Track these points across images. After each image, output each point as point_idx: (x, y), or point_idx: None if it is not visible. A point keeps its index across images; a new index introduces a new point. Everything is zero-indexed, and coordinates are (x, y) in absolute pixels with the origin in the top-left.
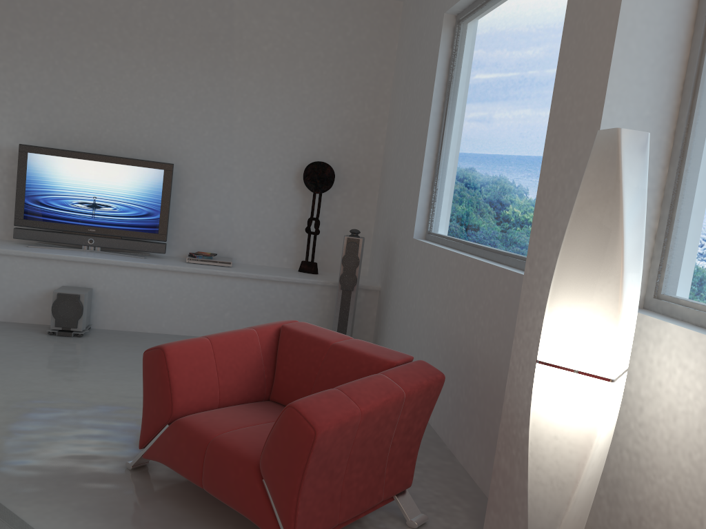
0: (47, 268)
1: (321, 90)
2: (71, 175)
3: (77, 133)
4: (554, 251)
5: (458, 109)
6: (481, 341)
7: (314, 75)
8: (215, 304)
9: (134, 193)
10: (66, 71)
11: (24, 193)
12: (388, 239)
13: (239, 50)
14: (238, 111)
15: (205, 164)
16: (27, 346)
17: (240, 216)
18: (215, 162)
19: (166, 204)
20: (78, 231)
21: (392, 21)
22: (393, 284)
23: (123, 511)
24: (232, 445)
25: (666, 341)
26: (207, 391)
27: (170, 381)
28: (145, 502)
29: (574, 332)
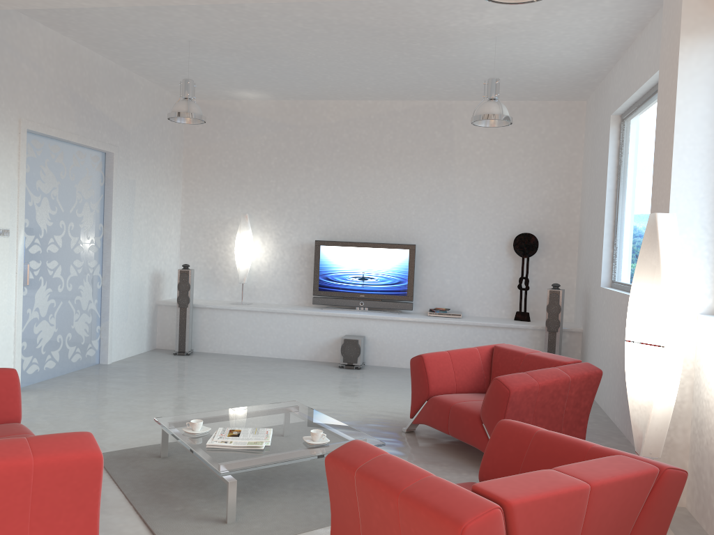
0: (335, 323)
1: (523, 178)
2: (347, 258)
3: (350, 229)
4: None
5: (626, 185)
6: None
7: (517, 167)
8: (450, 345)
9: (389, 267)
10: (342, 188)
11: (318, 273)
12: (585, 290)
13: (458, 157)
14: (460, 201)
15: (437, 243)
16: (328, 373)
17: (466, 279)
18: (445, 240)
19: (411, 274)
20: (353, 297)
21: (578, 117)
22: (590, 325)
23: (404, 447)
24: (464, 407)
25: None
26: (448, 382)
27: (427, 374)
28: (416, 445)
29: (641, 322)
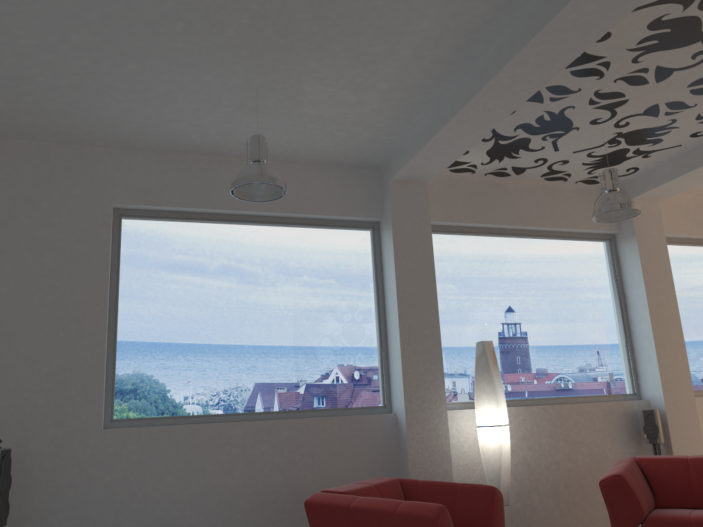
0: None
1: None
2: None
3: None
4: (427, 391)
5: (147, 297)
6: (313, 473)
7: None
8: None
9: None
10: None
11: None
12: None
13: None
14: None
15: None
16: None
17: None
18: None
19: None
20: None
21: None
22: (36, 498)
23: None
24: None
25: (465, 416)
26: None
27: None
28: None
29: (504, 411)
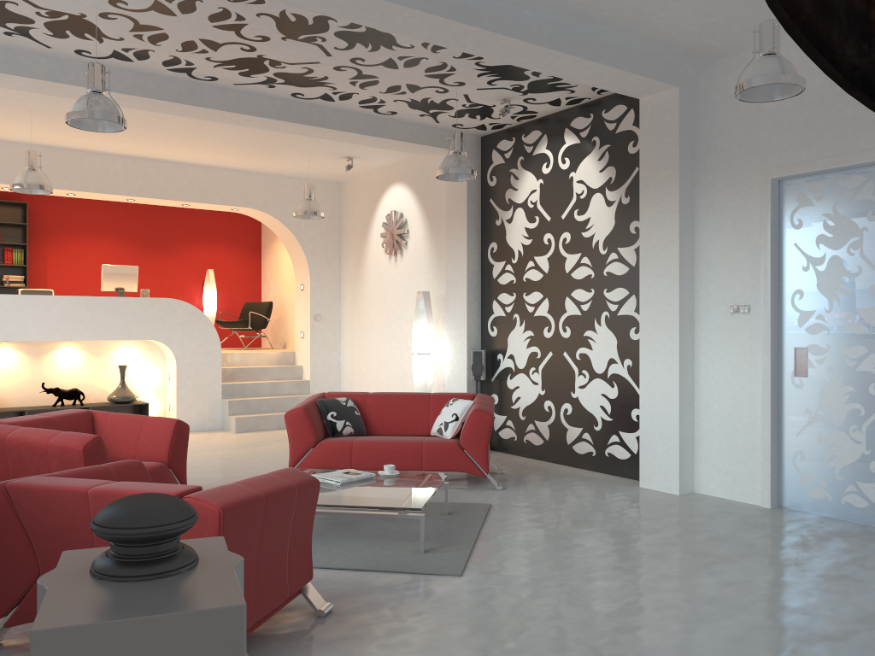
0: None
1: None
2: None
3: None
4: None
5: None
6: None
7: None
8: None
9: None
10: None
11: None
12: None
13: None
14: None
15: None
16: None
17: None
18: None
19: None
20: None
21: None
22: None
23: None
24: None
25: None
26: None
27: None
28: None
29: None
